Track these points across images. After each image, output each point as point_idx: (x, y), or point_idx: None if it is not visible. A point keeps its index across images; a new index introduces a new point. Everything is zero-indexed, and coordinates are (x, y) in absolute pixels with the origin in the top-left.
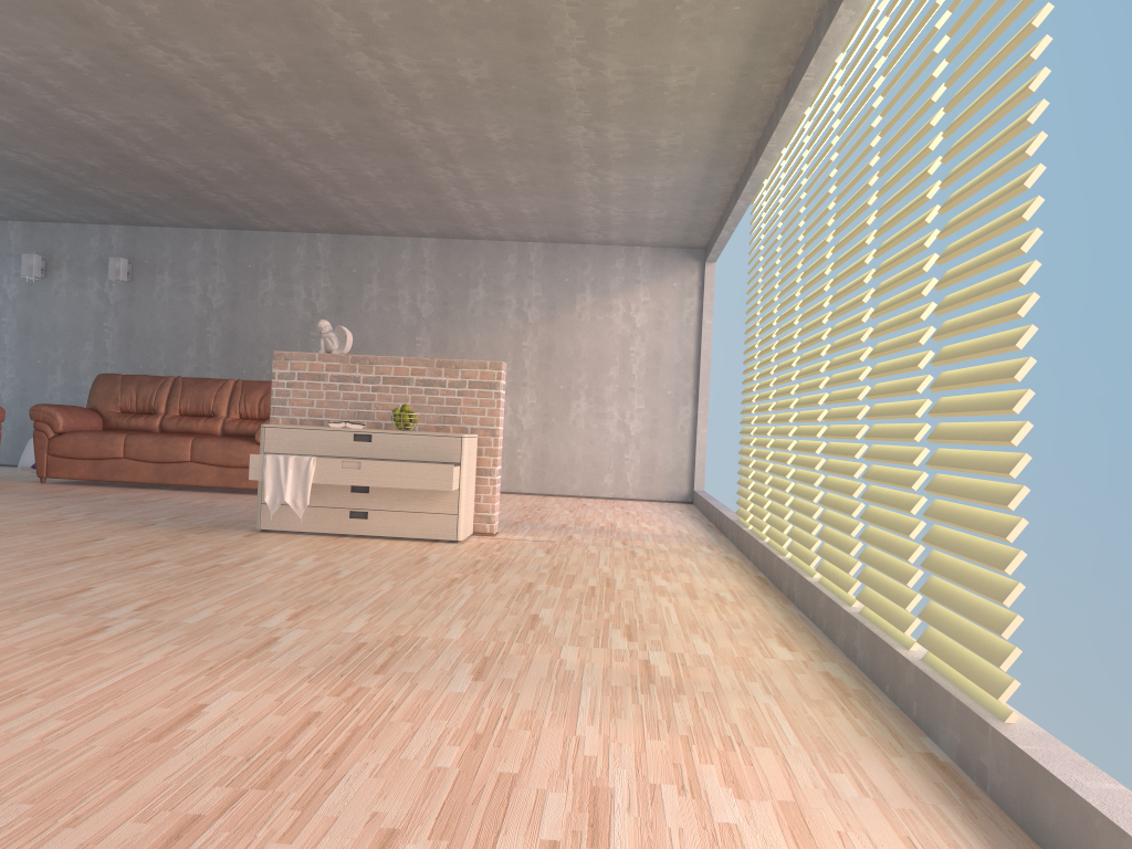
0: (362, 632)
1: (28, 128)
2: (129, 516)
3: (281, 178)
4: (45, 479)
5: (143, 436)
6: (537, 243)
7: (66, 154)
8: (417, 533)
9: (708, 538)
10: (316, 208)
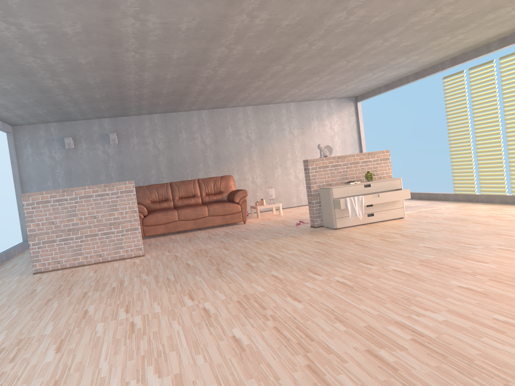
0: None
1: (169, 79)
2: (265, 236)
3: (240, 88)
4: (143, 237)
5: (185, 209)
6: (292, 103)
7: (161, 88)
8: (391, 217)
9: (444, 202)
10: (226, 99)
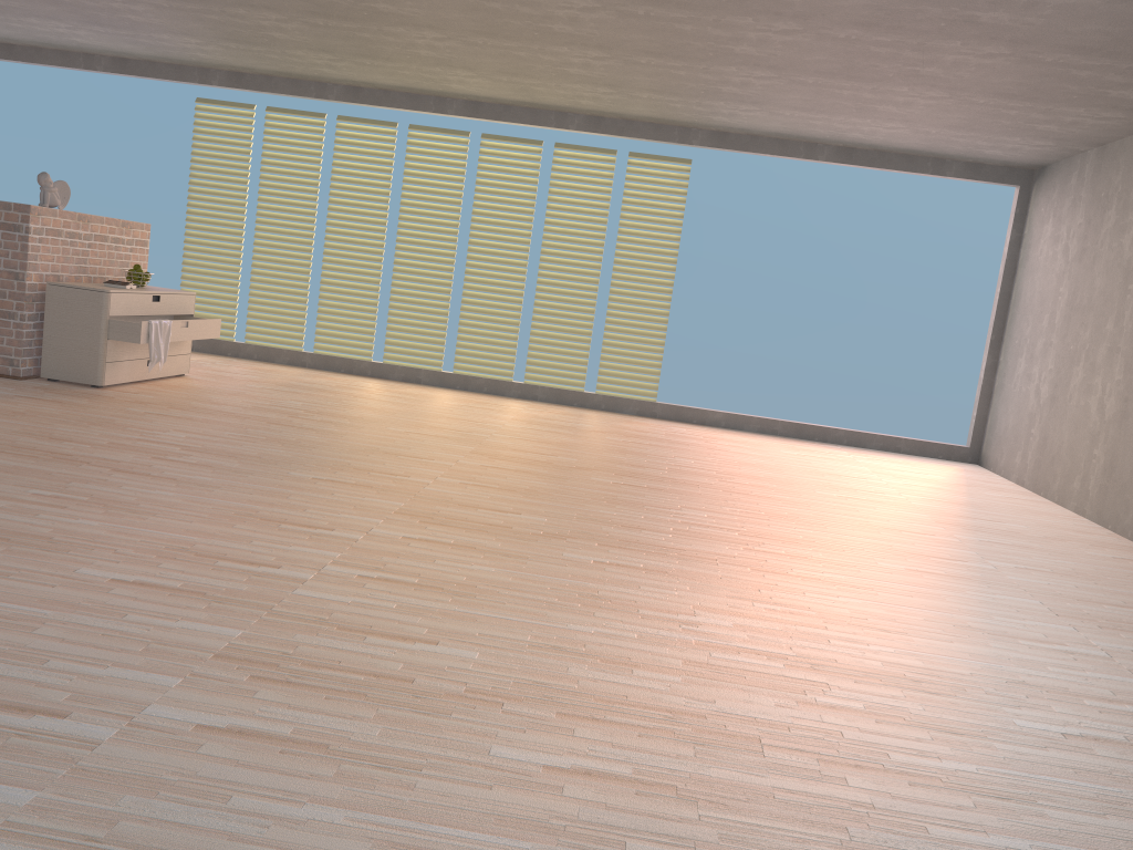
0: (508, 421)
1: None
2: None
3: None
4: None
5: None
6: None
7: None
8: (174, 371)
9: None
10: None
